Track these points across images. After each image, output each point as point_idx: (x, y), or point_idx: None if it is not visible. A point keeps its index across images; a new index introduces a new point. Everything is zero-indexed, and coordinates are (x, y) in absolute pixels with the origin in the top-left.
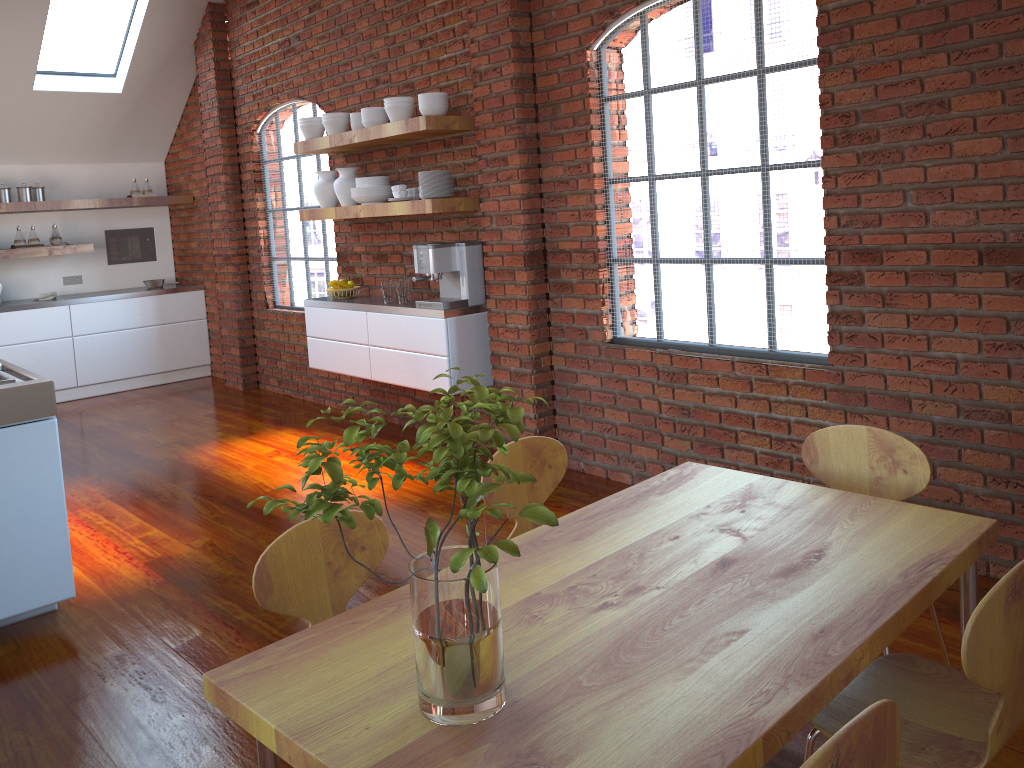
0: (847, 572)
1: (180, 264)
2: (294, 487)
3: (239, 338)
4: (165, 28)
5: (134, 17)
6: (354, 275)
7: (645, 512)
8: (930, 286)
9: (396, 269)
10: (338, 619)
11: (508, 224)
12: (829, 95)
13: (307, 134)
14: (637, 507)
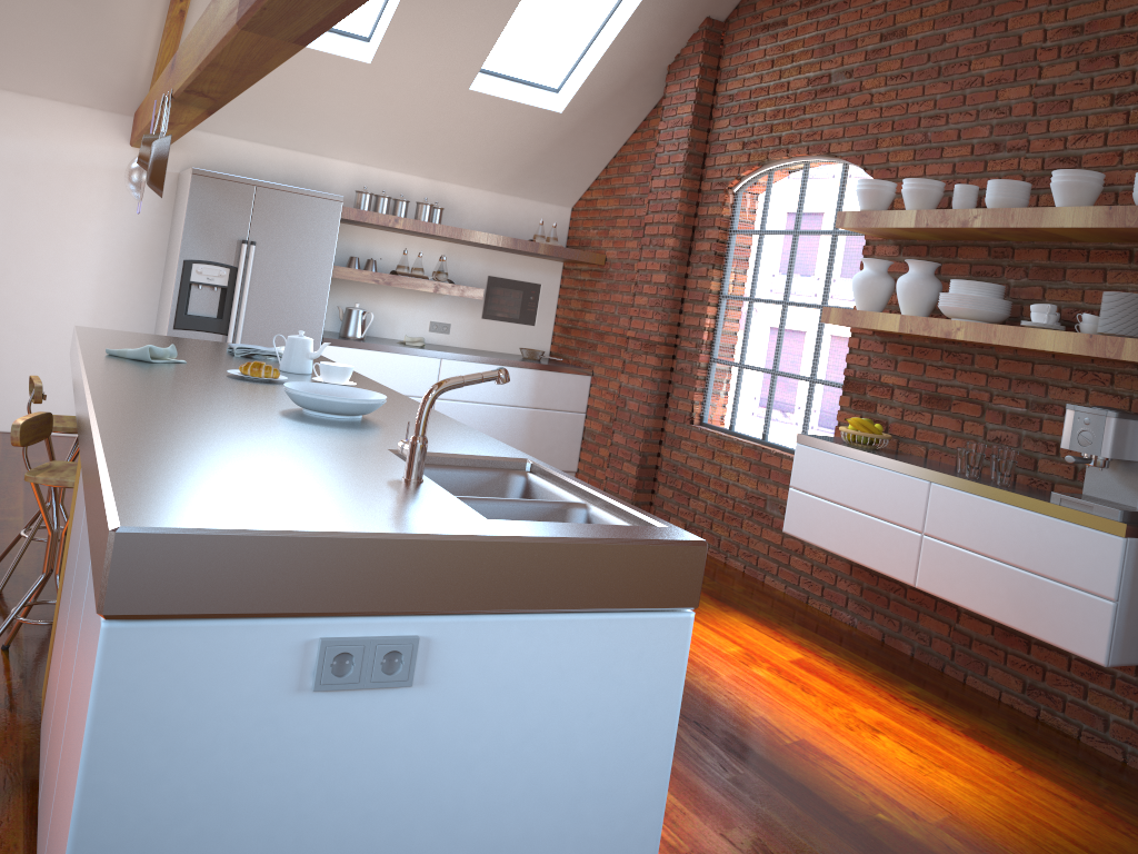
0: None
1: (561, 336)
2: (828, 747)
3: (640, 453)
4: (644, 41)
5: (610, 21)
6: (871, 415)
7: None
8: None
9: (966, 425)
10: None
11: None
12: None
13: (868, 203)
14: None
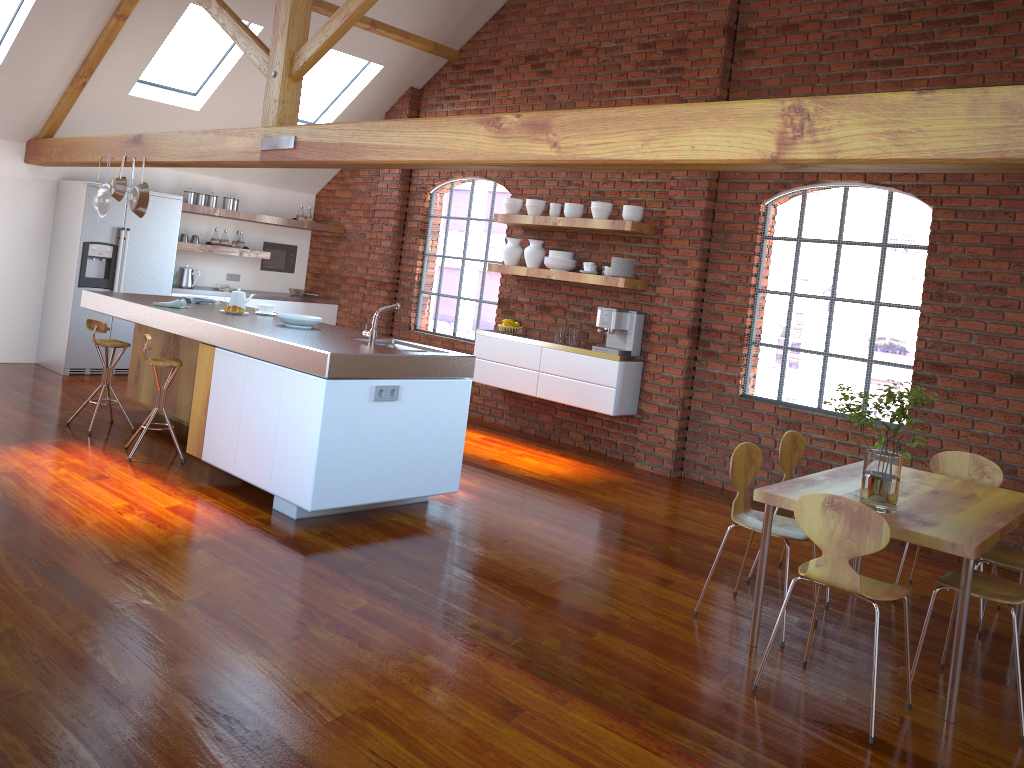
0: (991, 501)
1: (313, 280)
2: (503, 461)
3: None
4: (372, 99)
5: (351, 86)
6: (512, 318)
7: None
8: (978, 391)
9: (558, 319)
10: (783, 483)
11: (678, 305)
12: (931, 270)
13: (509, 210)
14: None
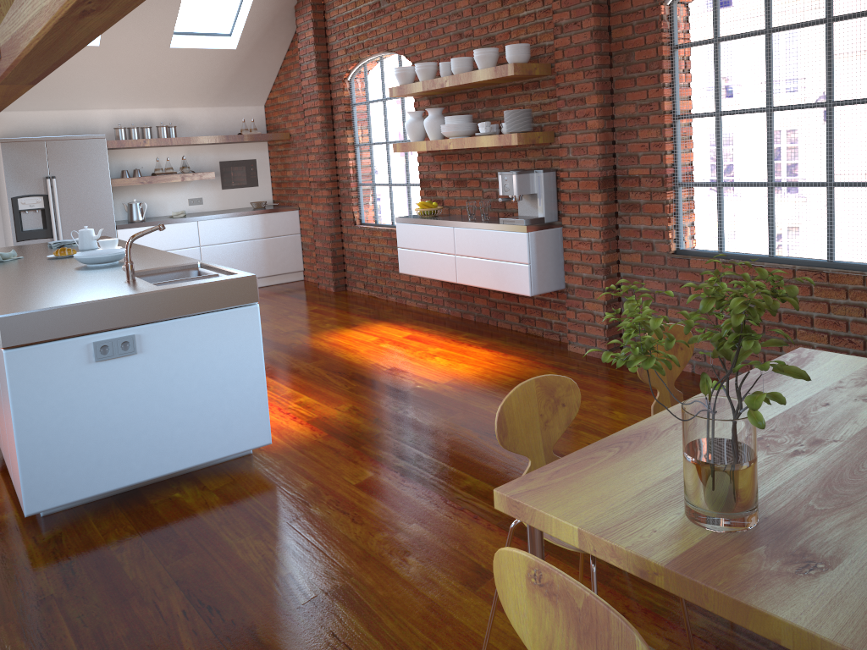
0: None
1: (277, 189)
2: (405, 367)
3: (331, 249)
4: None
5: None
6: (435, 197)
7: (787, 385)
8: None
9: (474, 192)
10: (576, 455)
11: (584, 154)
12: None
13: (401, 80)
14: (777, 381)
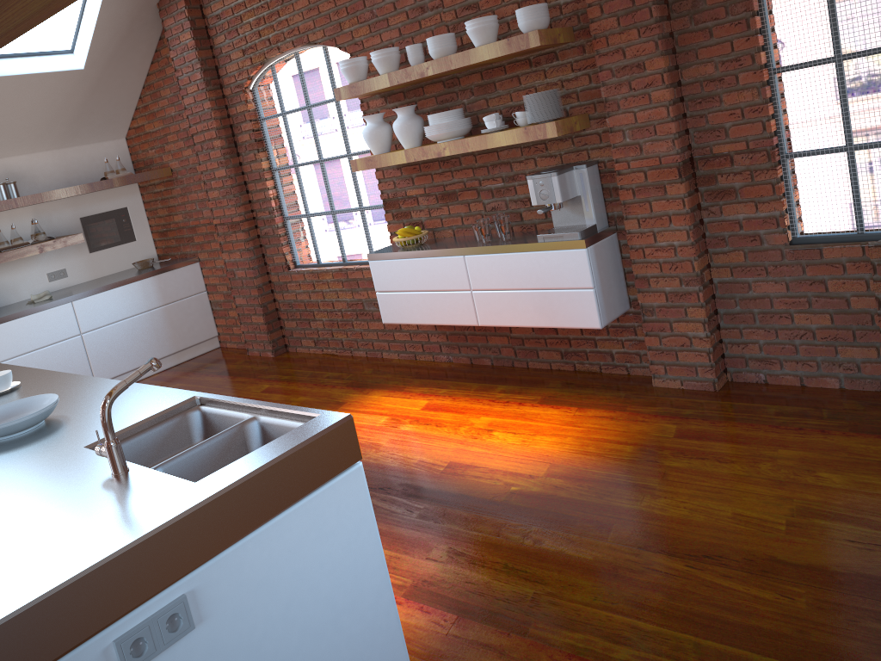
0: None
1: (162, 240)
2: (467, 459)
3: (261, 305)
4: None
5: None
6: (409, 220)
7: None
8: None
9: (471, 206)
10: None
11: (650, 135)
12: None
13: (352, 77)
14: None
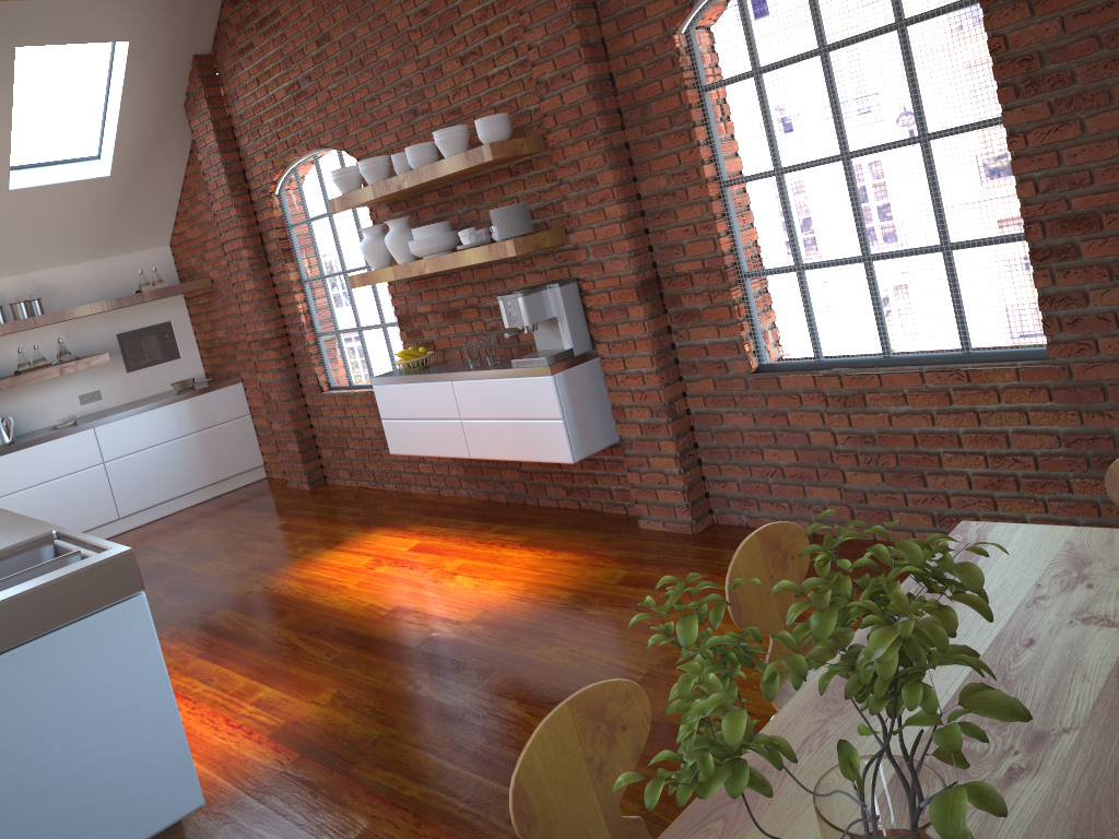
0: None
1: (208, 357)
2: (413, 603)
3: (295, 431)
4: (149, 93)
5: (111, 86)
6: (422, 339)
7: (961, 607)
8: None
9: (474, 325)
10: None
11: (609, 253)
12: (1000, 38)
13: (343, 187)
14: (945, 601)
